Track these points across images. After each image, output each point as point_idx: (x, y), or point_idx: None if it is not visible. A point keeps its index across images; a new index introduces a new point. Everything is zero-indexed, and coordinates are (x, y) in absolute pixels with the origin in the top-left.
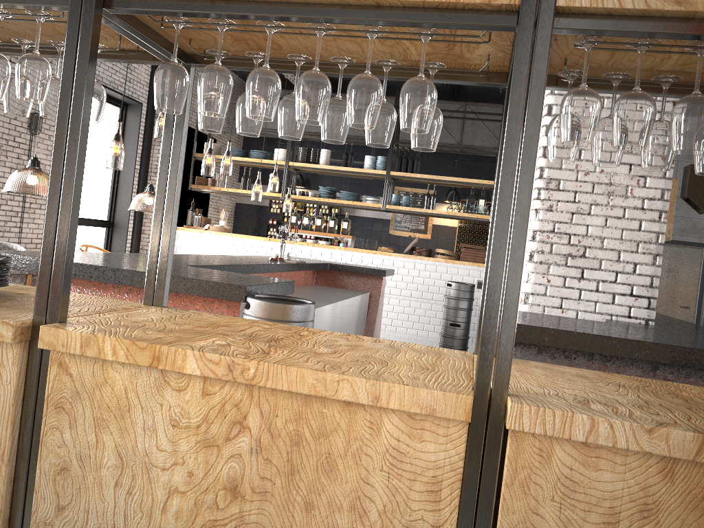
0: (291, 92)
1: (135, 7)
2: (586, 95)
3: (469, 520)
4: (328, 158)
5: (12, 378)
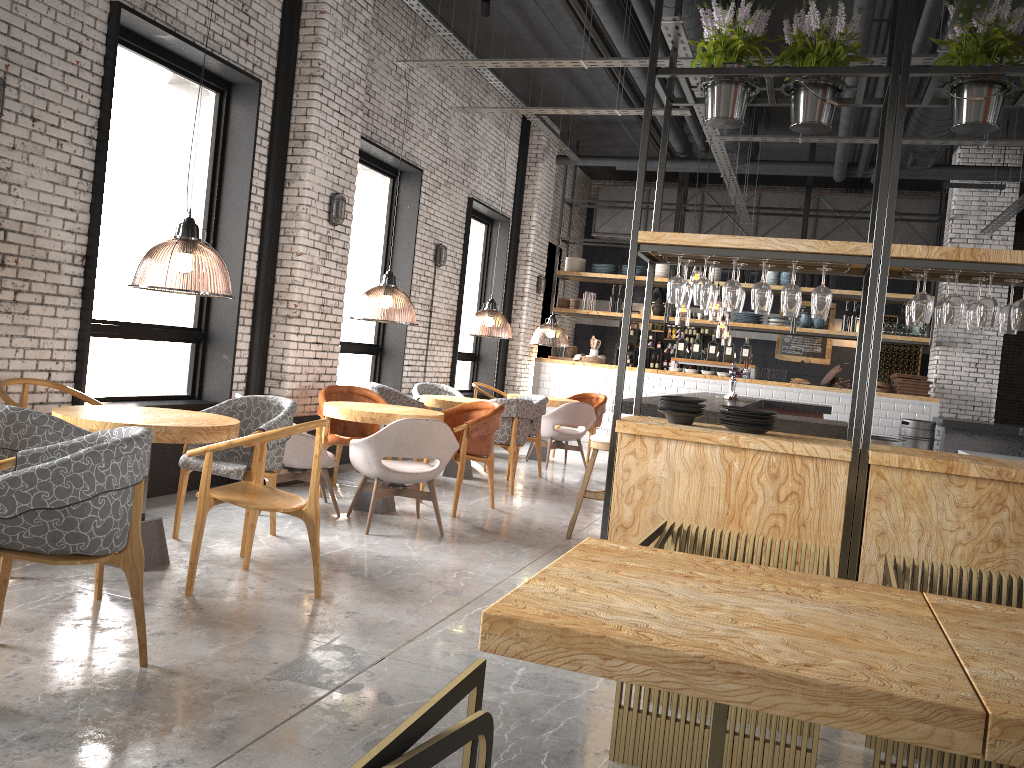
0: (653, 188)
1: (910, 265)
2: None
3: None
4: (719, 272)
5: (844, 482)
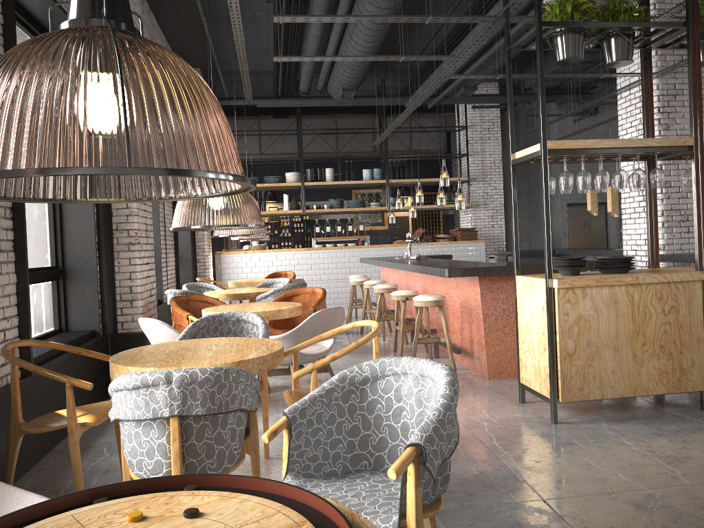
0: (262, 120)
1: None
2: None
3: None
4: (333, 175)
5: (700, 293)
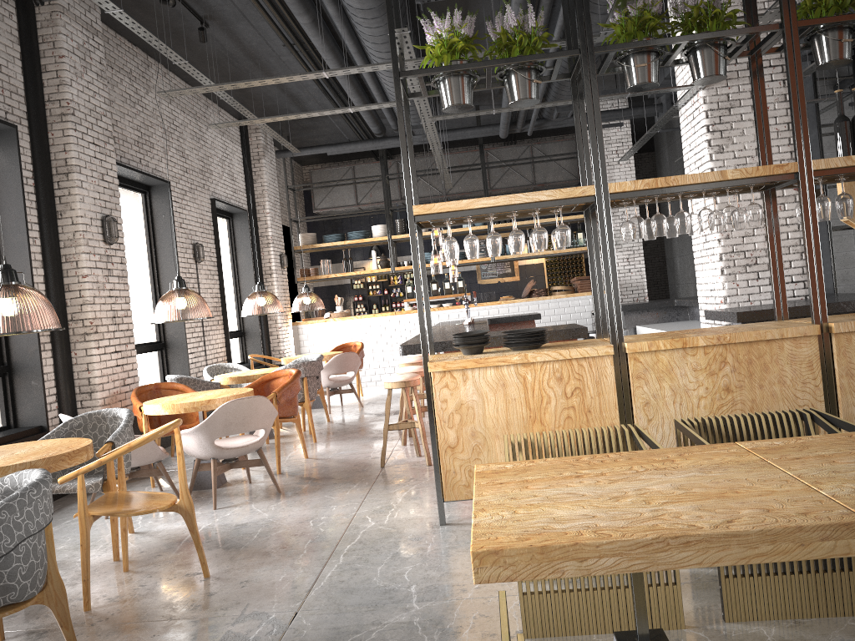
0: (356, 165)
1: (624, 197)
2: (826, 199)
3: (824, 374)
4: None
5: (611, 371)
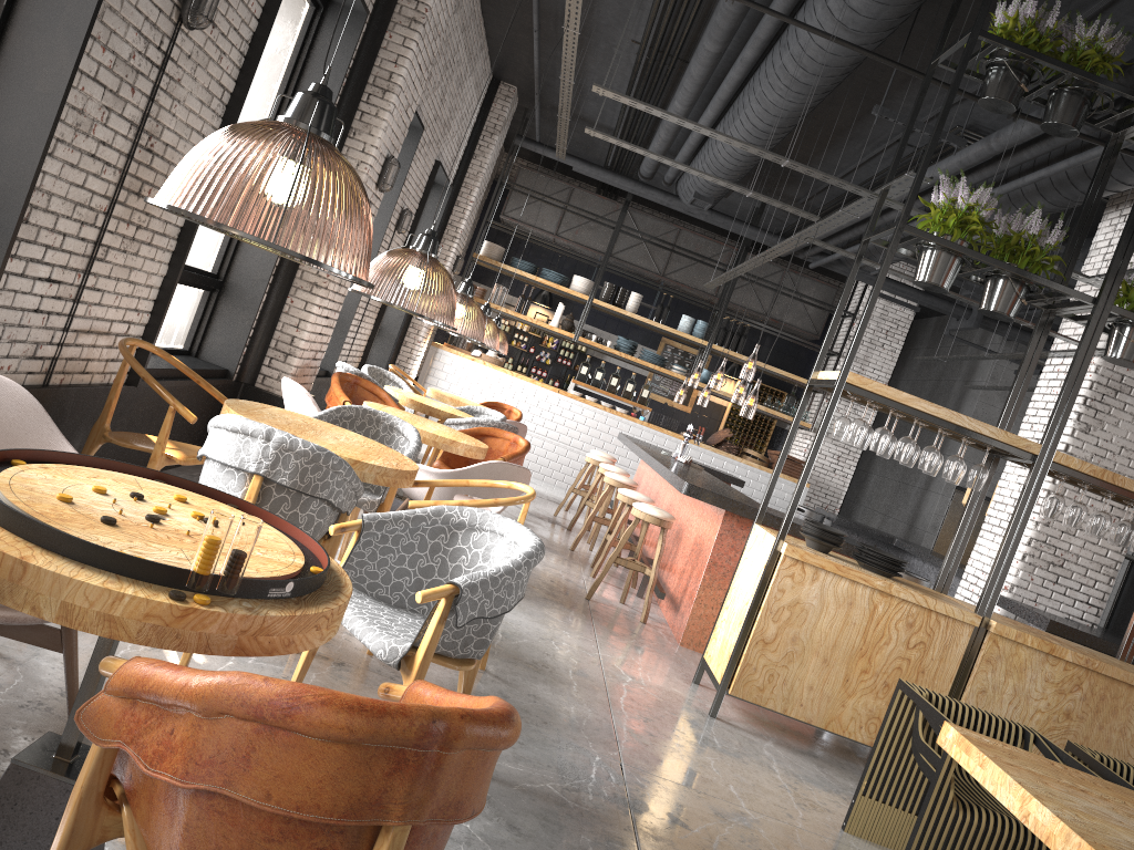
0: (577, 189)
1: (1062, 471)
2: None
3: None
4: (638, 305)
5: (965, 642)
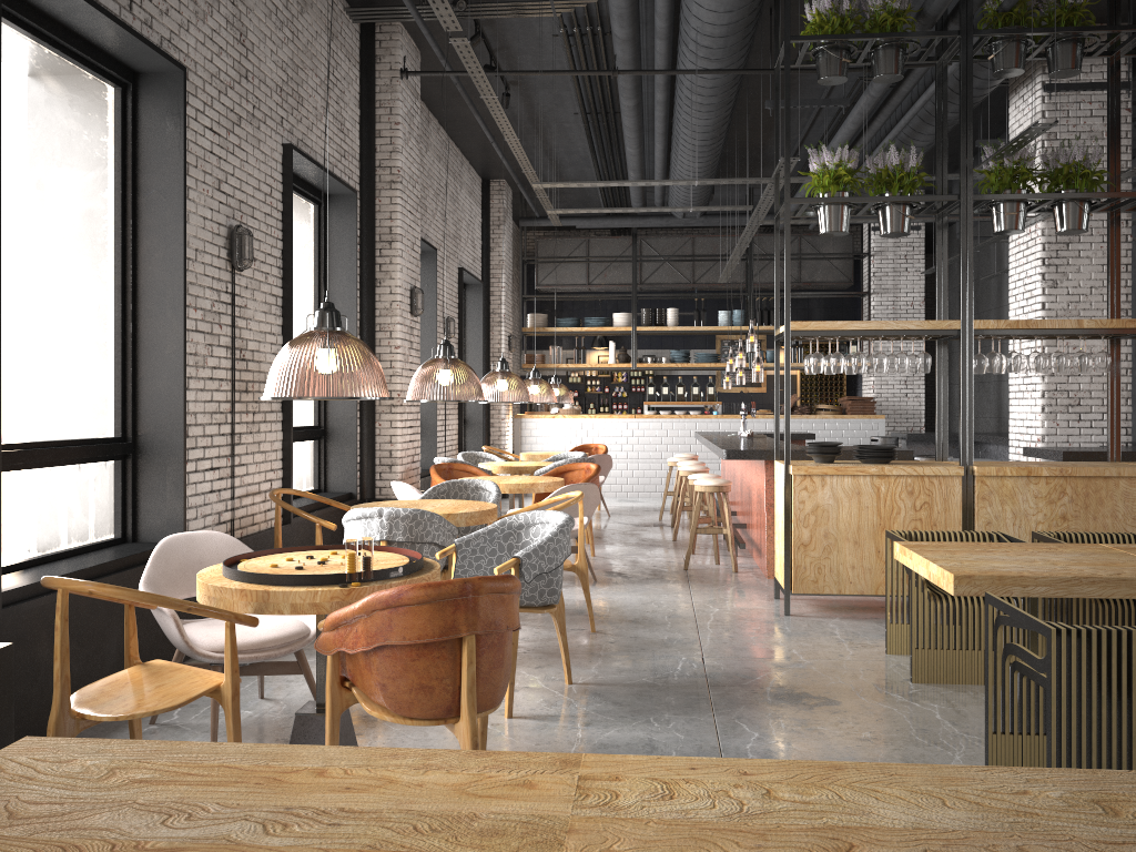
0: (591, 238)
1: (986, 334)
2: None
3: None
4: (676, 318)
5: (959, 490)
